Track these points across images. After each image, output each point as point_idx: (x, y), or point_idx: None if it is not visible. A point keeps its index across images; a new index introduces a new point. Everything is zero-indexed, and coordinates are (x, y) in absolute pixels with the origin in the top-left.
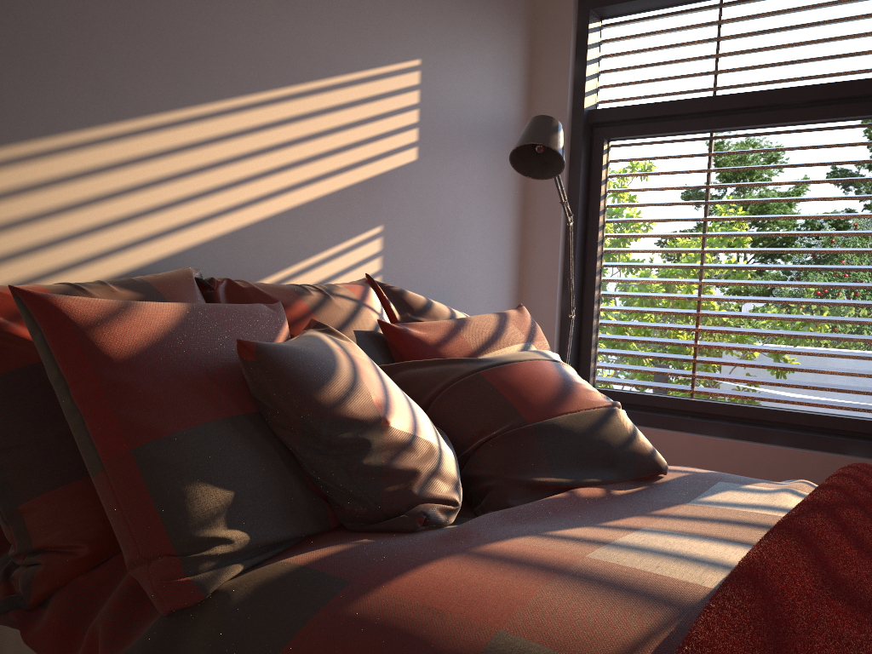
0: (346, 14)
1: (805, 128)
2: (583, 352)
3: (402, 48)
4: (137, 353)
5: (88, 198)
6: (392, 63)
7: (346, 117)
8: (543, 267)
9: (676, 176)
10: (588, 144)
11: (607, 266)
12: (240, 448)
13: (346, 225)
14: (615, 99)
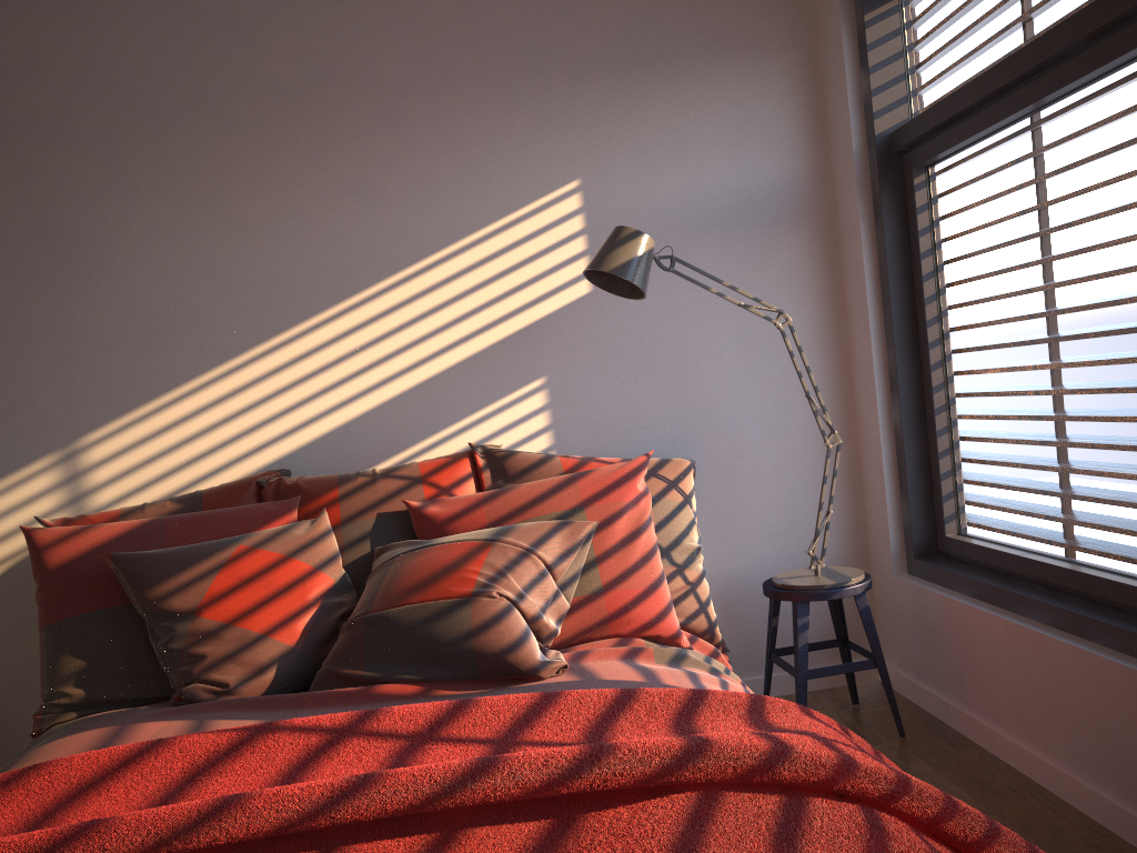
0: (452, 181)
1: (1099, 84)
2: (934, 484)
3: (544, 179)
4: (63, 565)
5: (204, 428)
6: (532, 201)
7: (469, 281)
8: (863, 369)
9: (987, 204)
10: (900, 181)
11: (948, 354)
12: (106, 630)
13: (487, 388)
14: (923, 104)
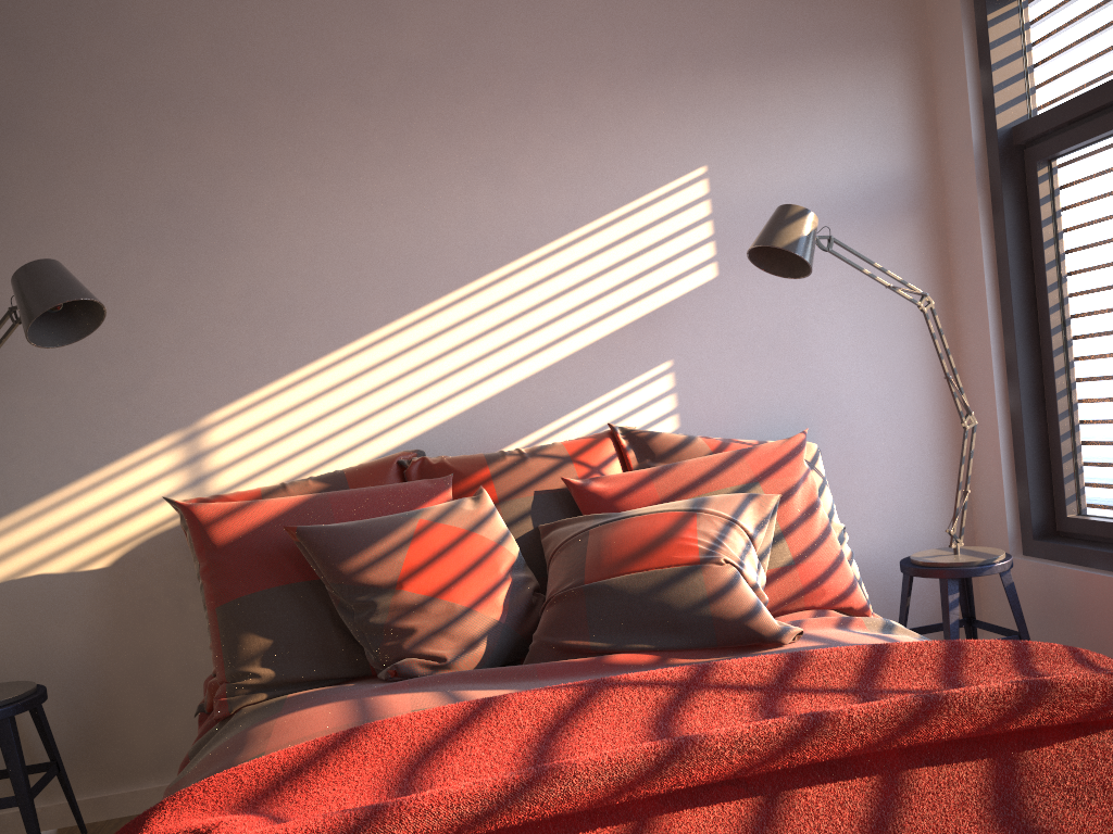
0: (583, 164)
1: None
2: (1053, 466)
3: (672, 165)
4: (233, 540)
5: (332, 409)
6: (660, 186)
7: (598, 264)
8: (977, 356)
9: None
10: (1019, 174)
11: (1071, 339)
12: (289, 607)
13: (615, 371)
14: (1048, 100)
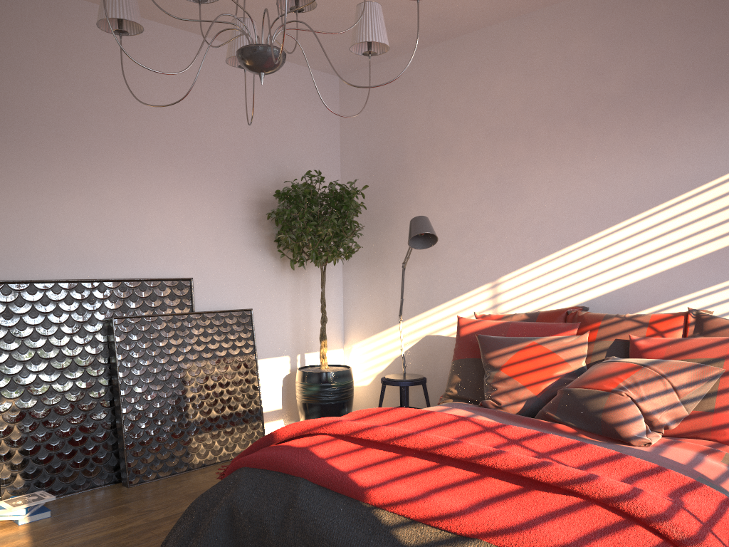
0: (711, 145)
1: None
2: None
3: None
4: (465, 335)
5: (553, 280)
6: None
7: (713, 207)
8: None
9: None
10: None
11: None
12: (471, 368)
13: (715, 274)
14: None
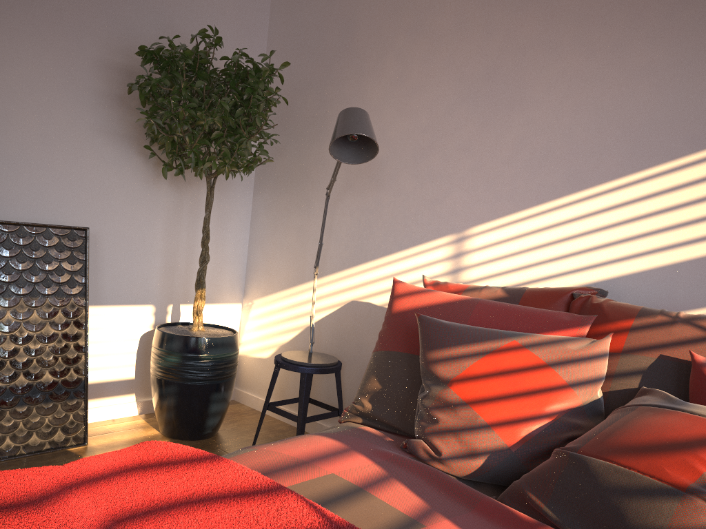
0: None
1: None
2: None
3: None
4: (399, 312)
5: (553, 240)
6: None
7: None
8: None
9: None
10: None
11: None
12: (400, 369)
13: None
14: None
